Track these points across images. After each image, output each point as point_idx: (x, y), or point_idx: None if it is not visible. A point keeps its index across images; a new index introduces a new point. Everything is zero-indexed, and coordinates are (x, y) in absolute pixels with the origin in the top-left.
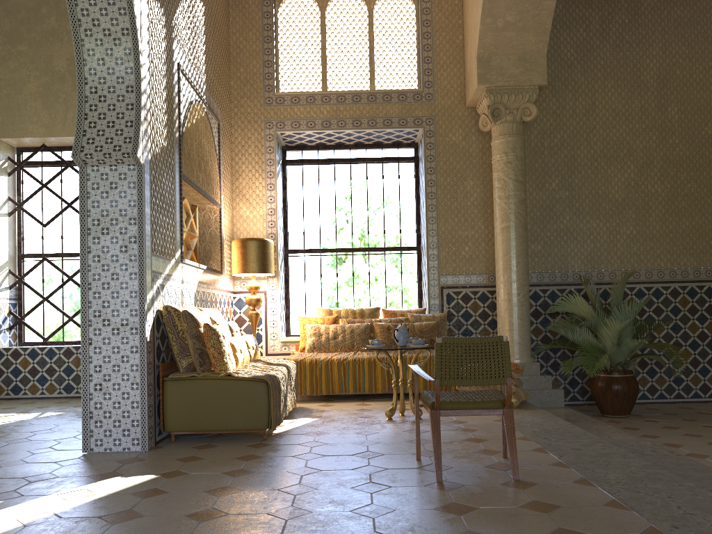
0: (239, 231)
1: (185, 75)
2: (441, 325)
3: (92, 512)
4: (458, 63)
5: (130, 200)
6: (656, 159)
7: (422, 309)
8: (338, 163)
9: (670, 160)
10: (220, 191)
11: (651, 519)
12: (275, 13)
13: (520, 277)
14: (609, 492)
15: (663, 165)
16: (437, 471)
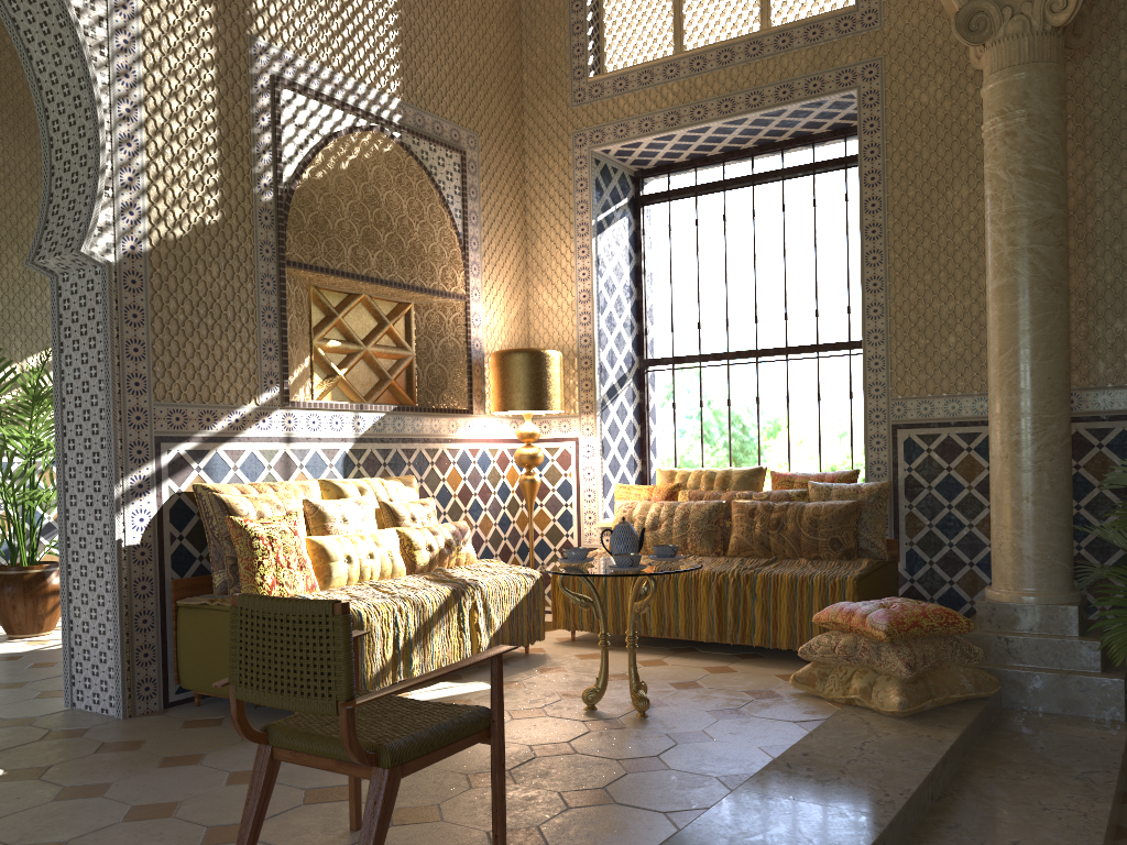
0: (538, 334)
1: (304, 91)
2: (869, 507)
3: None
4: None
5: (98, 322)
6: None
7: (847, 473)
8: (730, 188)
9: None
10: (466, 272)
11: None
12: None
13: (1034, 404)
14: None
15: None
16: None
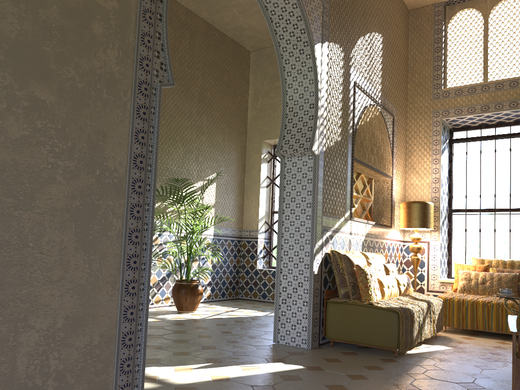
0: (409, 195)
1: (361, 88)
2: None
3: (250, 381)
4: None
5: (308, 179)
6: None
7: None
8: (498, 138)
9: None
10: (392, 167)
11: None
12: (445, 28)
13: None
14: None
15: None
16: None
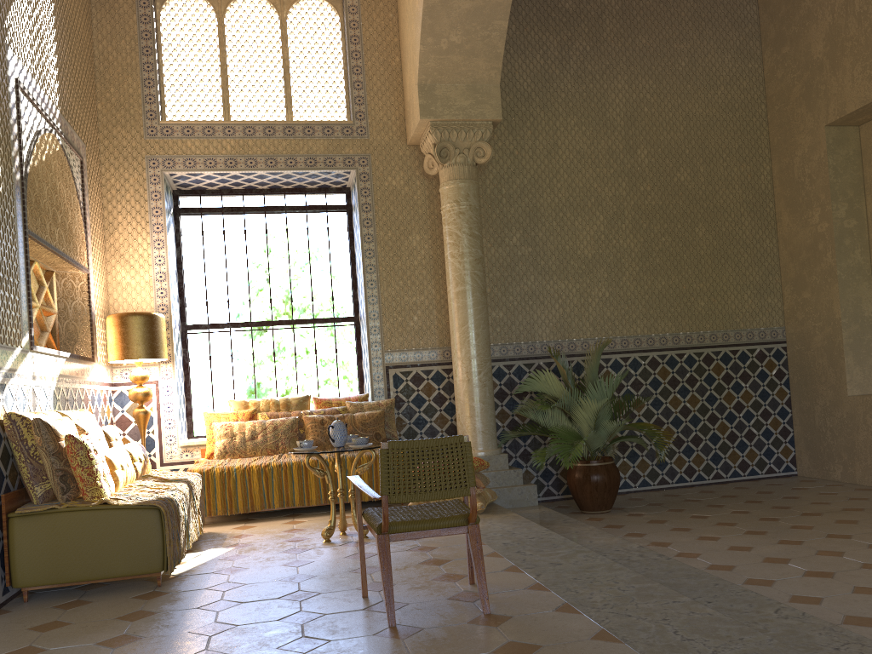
0: (117, 302)
1: (28, 95)
2: (388, 414)
3: None
4: (396, 91)
5: None
6: (626, 209)
7: (364, 396)
8: (249, 213)
9: (642, 210)
10: (87, 251)
11: (646, 651)
12: (157, 17)
13: (480, 352)
14: (596, 620)
15: (635, 216)
16: (388, 613)
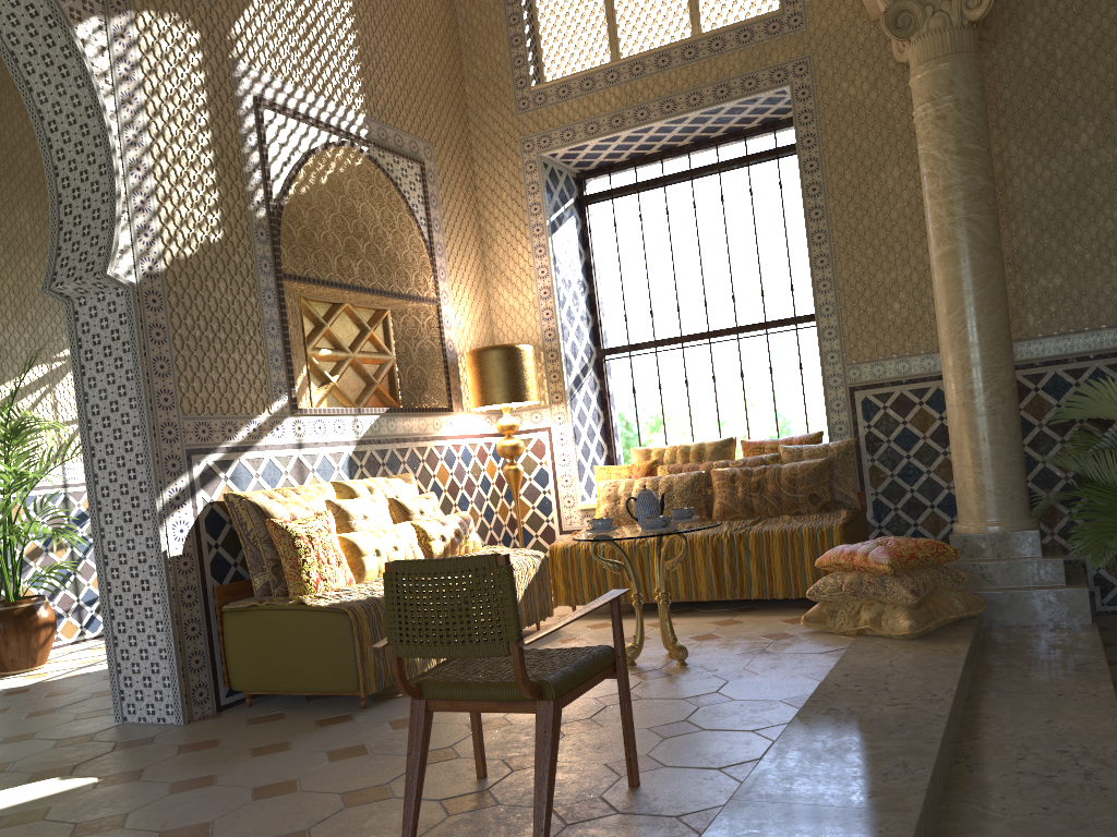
0: (501, 332)
1: (283, 111)
2: (839, 463)
3: None
4: None
5: (124, 342)
6: None
7: (813, 435)
8: (670, 184)
9: None
10: (435, 277)
11: None
12: None
13: (983, 355)
14: None
15: None
16: (403, 822)
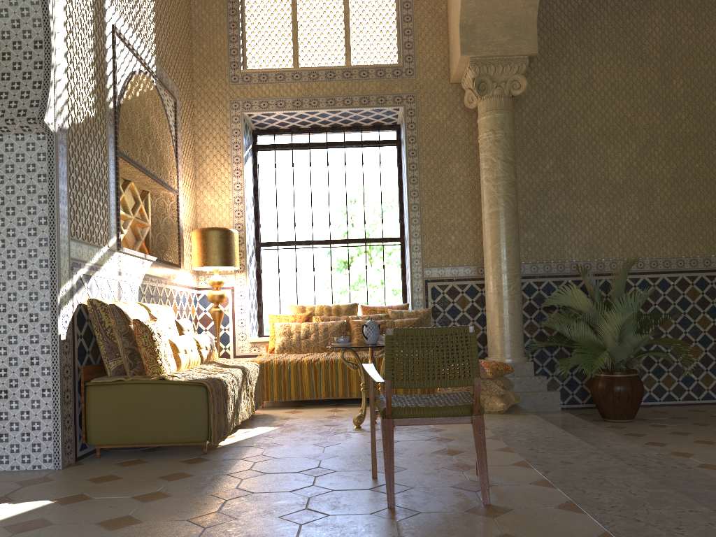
0: (203, 221)
1: (124, 40)
2: (424, 321)
3: None
4: (441, 35)
5: (39, 175)
6: (660, 137)
7: (404, 305)
8: (313, 148)
9: (676, 138)
10: (177, 176)
11: None
12: None
13: (510, 268)
14: (601, 522)
15: (668, 143)
16: (388, 495)
